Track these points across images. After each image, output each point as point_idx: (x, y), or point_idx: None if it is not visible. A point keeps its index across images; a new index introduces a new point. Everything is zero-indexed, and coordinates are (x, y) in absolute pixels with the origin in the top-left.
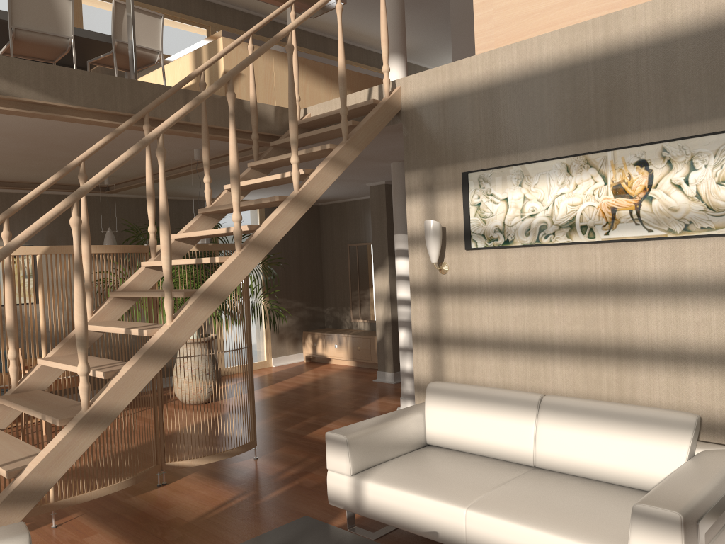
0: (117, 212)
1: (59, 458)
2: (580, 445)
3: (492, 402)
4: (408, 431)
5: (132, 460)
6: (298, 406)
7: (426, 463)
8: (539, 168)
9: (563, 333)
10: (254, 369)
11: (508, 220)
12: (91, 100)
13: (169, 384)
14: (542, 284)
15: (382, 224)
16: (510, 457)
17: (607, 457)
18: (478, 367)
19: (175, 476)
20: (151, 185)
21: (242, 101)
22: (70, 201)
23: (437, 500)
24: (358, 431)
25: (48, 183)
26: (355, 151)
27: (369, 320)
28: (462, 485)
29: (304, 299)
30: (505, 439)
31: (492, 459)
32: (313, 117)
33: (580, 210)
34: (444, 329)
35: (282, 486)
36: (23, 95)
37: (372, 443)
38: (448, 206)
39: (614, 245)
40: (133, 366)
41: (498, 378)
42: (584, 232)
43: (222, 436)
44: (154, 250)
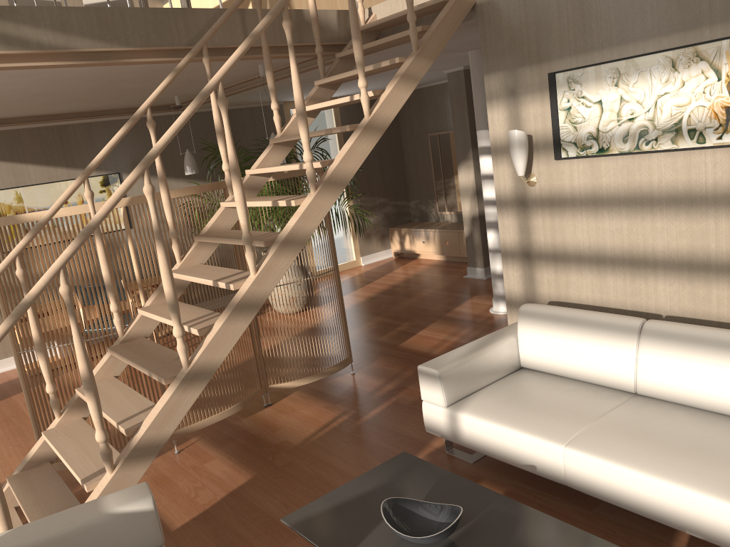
0: (192, 129)
1: (169, 415)
2: (685, 374)
3: (589, 327)
4: (501, 356)
5: (238, 388)
6: (390, 311)
7: (521, 392)
8: (638, 64)
9: (667, 248)
10: (344, 269)
11: (603, 126)
12: (147, 38)
13: (263, 314)
14: (643, 195)
15: (463, 114)
16: (609, 384)
17: (716, 388)
18: (573, 283)
19: (279, 395)
20: (219, 121)
21: (301, 11)
22: (140, 170)
23: (533, 436)
24: (450, 364)
25: (119, 136)
26: (427, 62)
27: (456, 212)
28: (559, 419)
29: (388, 194)
30: (604, 365)
31: (590, 384)
32: (379, 20)
33: (687, 112)
34: (535, 244)
35: (380, 404)
36: (79, 45)
37: (465, 374)
38: (534, 112)
39: (729, 150)
40: (224, 322)
41: (594, 294)
42: (692, 137)
43: (319, 349)
44: (231, 188)
